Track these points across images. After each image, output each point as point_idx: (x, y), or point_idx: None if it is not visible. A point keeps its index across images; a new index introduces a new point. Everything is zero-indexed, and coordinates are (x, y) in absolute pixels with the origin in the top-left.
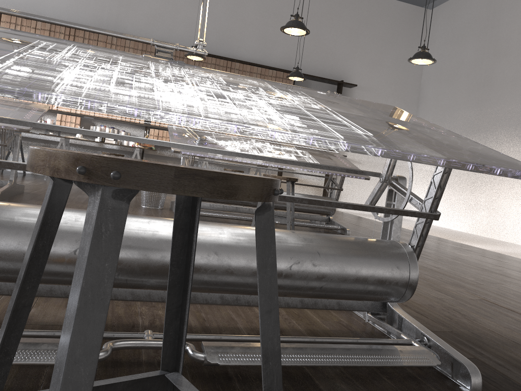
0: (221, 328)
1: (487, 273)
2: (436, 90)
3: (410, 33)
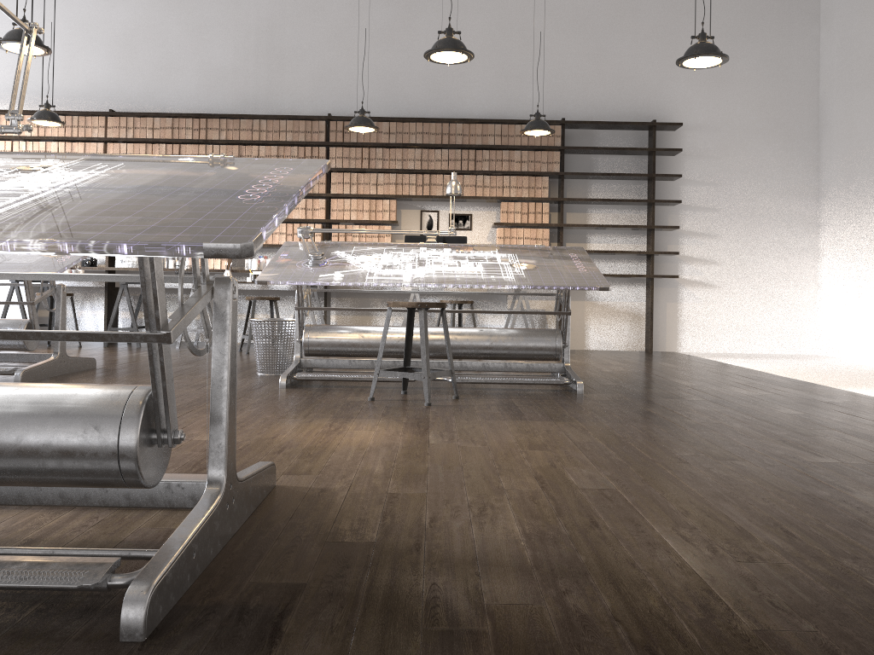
0: None
1: (760, 442)
2: (845, 105)
3: (783, 11)
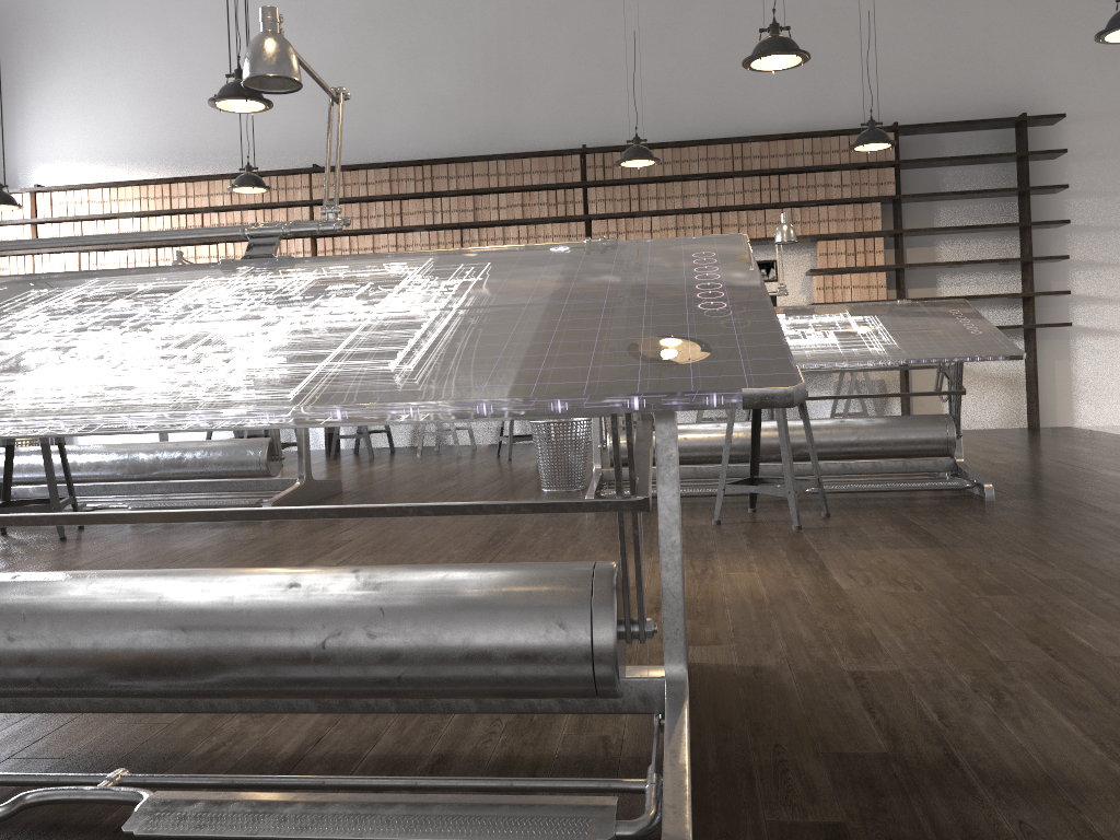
0: (327, 756)
1: None
2: None
3: None
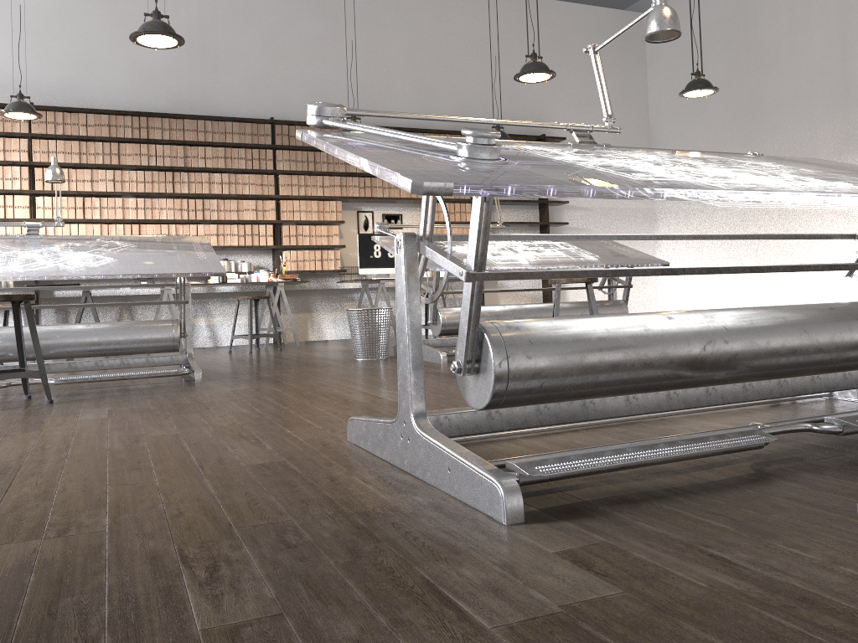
0: None
1: None
2: (676, 128)
3: (622, 52)
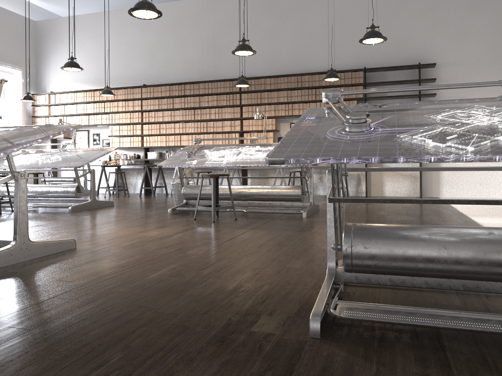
0: None
1: (325, 240)
2: None
3: None
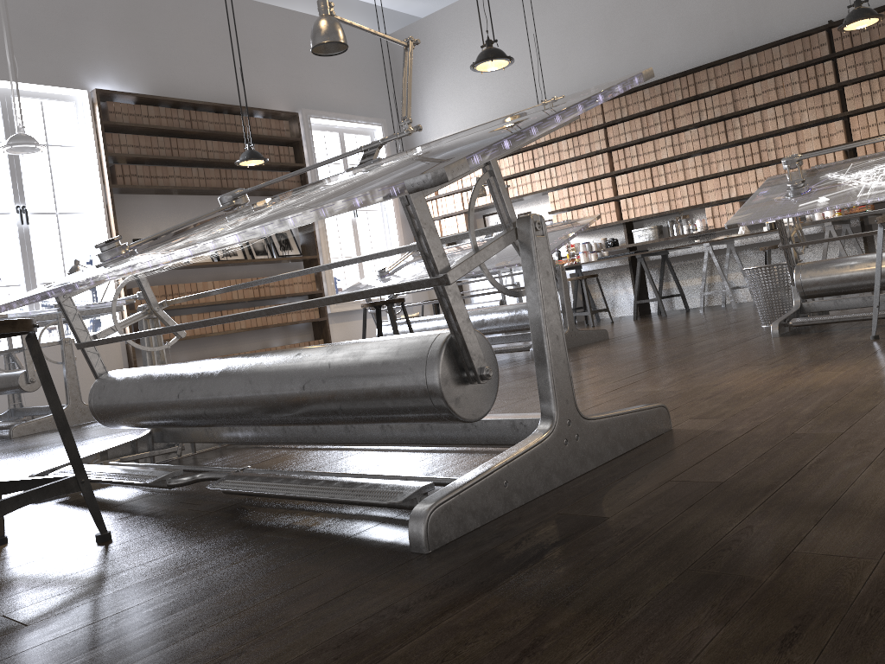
0: (370, 472)
1: None
2: None
3: None
